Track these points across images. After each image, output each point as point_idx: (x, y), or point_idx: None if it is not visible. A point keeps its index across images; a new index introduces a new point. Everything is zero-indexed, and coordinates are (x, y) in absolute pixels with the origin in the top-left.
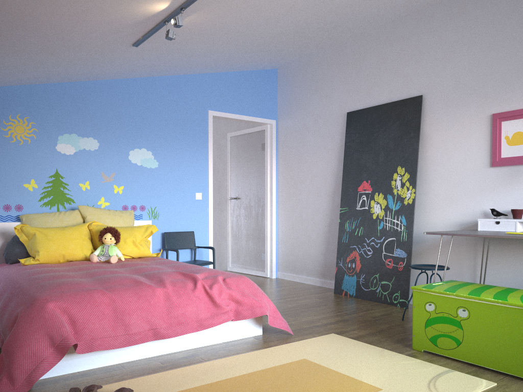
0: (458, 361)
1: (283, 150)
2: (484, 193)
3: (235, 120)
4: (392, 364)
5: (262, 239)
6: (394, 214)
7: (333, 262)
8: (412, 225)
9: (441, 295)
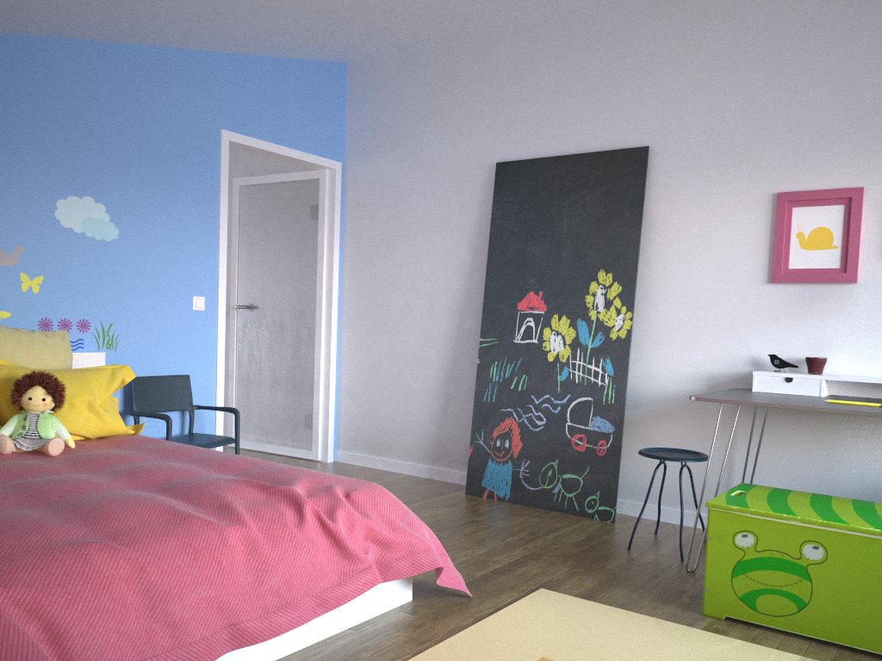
0: (795, 636)
1: (356, 221)
2: (754, 326)
3: (268, 154)
4: (704, 655)
5: (307, 388)
6: (590, 355)
7: (456, 436)
8: (625, 377)
9: (768, 519)
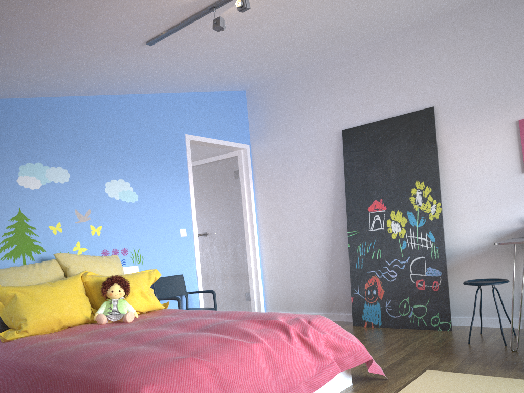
0: None
1: (261, 176)
2: (519, 200)
3: (210, 145)
4: None
5: (244, 276)
6: (419, 231)
7: (340, 292)
8: (443, 241)
9: None
